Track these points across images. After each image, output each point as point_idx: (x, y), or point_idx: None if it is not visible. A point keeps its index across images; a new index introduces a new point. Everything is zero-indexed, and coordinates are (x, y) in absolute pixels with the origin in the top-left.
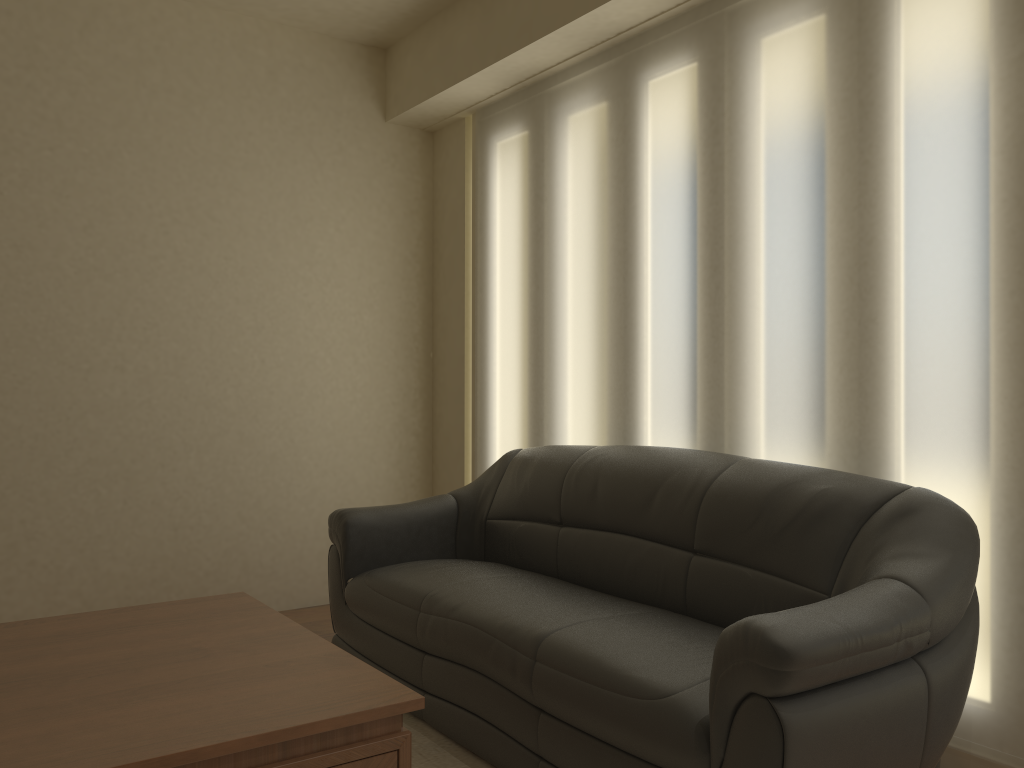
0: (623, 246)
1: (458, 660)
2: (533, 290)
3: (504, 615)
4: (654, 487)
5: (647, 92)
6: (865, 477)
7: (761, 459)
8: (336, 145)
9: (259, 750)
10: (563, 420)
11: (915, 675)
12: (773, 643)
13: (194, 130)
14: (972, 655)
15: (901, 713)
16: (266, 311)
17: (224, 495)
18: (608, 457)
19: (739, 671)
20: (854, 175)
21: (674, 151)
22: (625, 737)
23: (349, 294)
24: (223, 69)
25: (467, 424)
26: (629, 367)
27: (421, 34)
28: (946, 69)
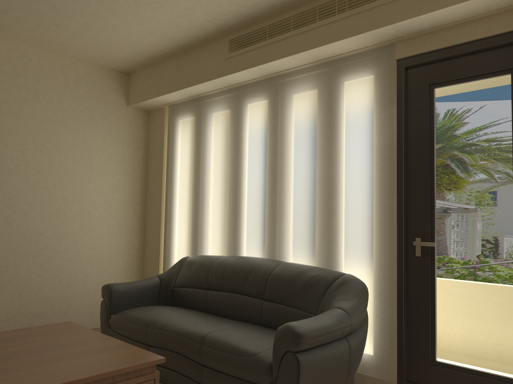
0: (235, 171)
1: (166, 348)
2: (195, 186)
3: (187, 327)
4: (248, 273)
5: (247, 109)
6: (329, 270)
7: (291, 262)
8: (104, 116)
9: (103, 379)
10: (207, 244)
11: (345, 343)
12: (296, 331)
13: (38, 107)
14: (365, 336)
15: (340, 357)
16: (68, 191)
17: (44, 277)
18: (229, 261)
19: (283, 342)
20: (327, 153)
21: (258, 134)
22: (239, 372)
23: (108, 183)
24: (53, 79)
25: (161, 244)
26: (237, 222)
27: (147, 70)
28: (359, 118)
